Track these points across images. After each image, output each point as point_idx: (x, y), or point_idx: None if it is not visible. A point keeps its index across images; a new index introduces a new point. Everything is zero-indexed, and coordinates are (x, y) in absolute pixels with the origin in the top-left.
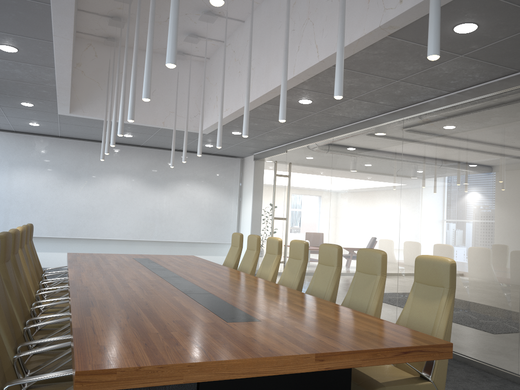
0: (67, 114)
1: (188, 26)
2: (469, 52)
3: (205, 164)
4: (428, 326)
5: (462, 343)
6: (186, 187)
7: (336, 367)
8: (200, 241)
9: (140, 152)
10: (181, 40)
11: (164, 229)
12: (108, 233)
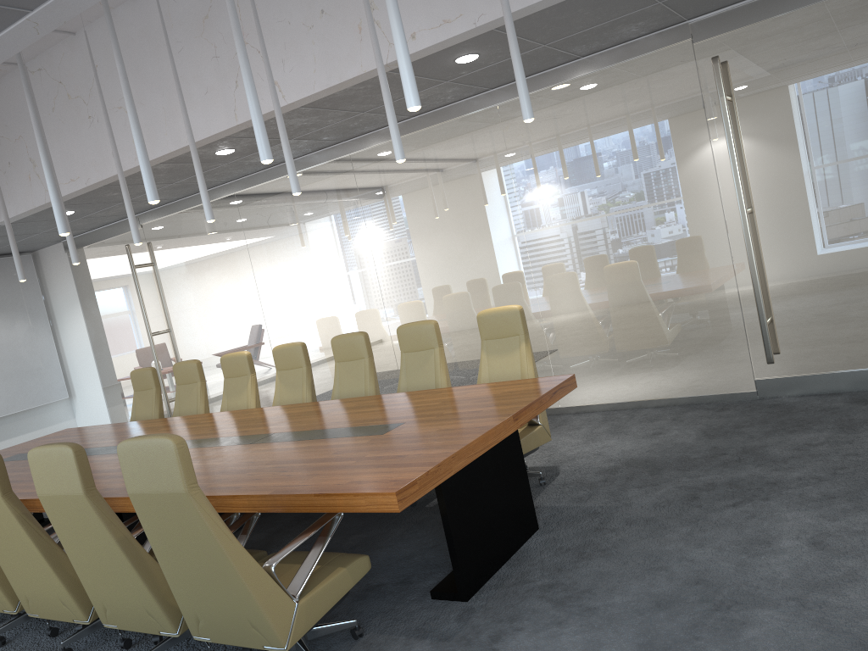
0: None
1: None
2: (456, 78)
3: None
4: (516, 377)
5: None
6: None
7: (525, 421)
8: (7, 414)
9: None
10: None
11: None
12: None
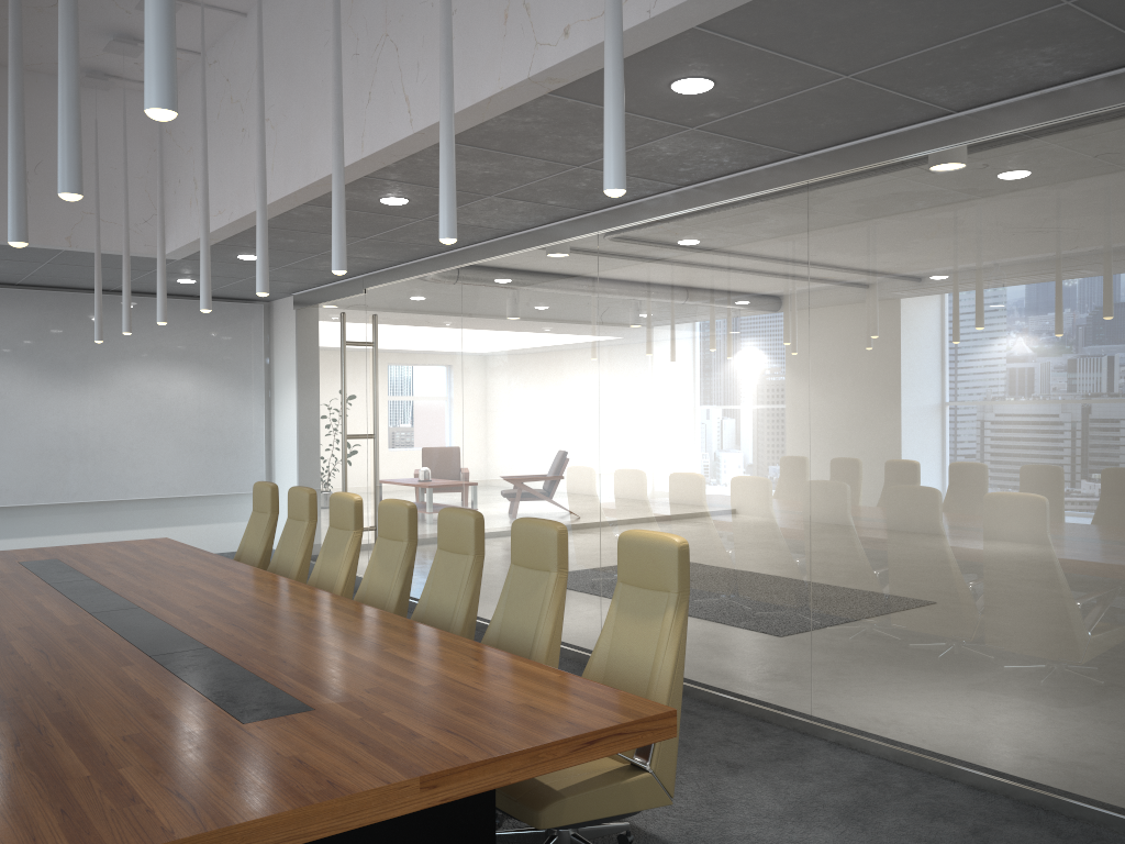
0: None
1: (111, 18)
2: (706, 123)
3: (182, 321)
4: (644, 667)
5: (718, 670)
6: (139, 376)
7: (463, 793)
8: (183, 495)
9: (16, 300)
10: (96, 47)
11: (93, 474)
12: None
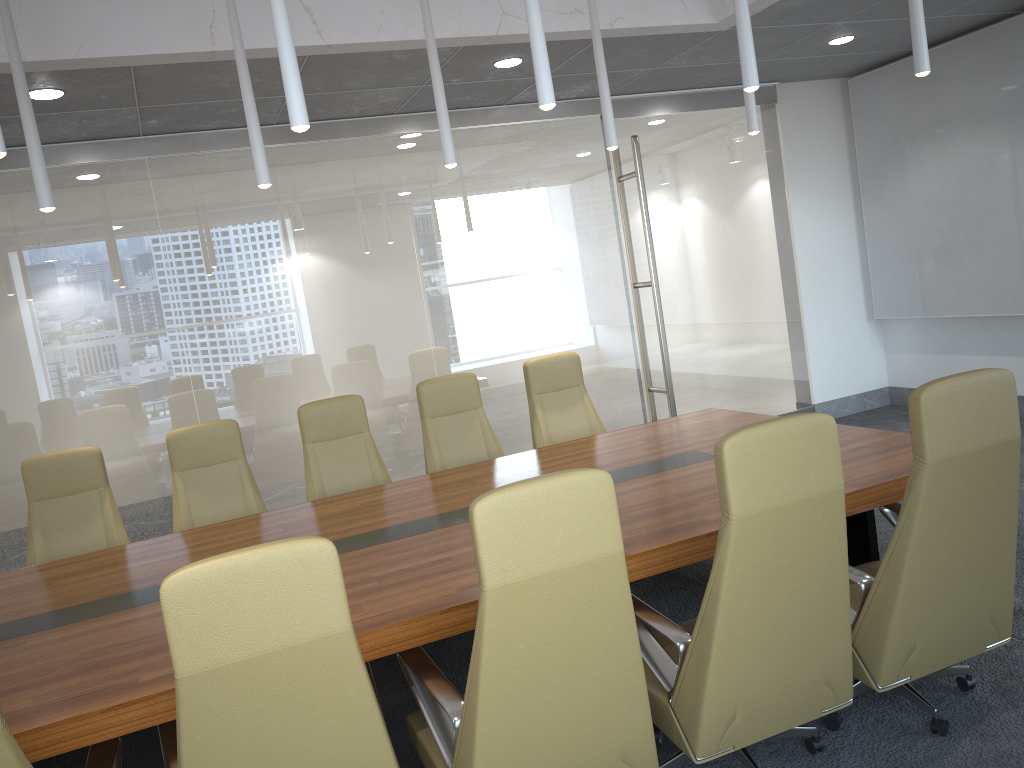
0: None
1: None
2: None
3: None
4: (586, 434)
5: None
6: None
7: None
8: None
9: None
10: None
11: None
12: None
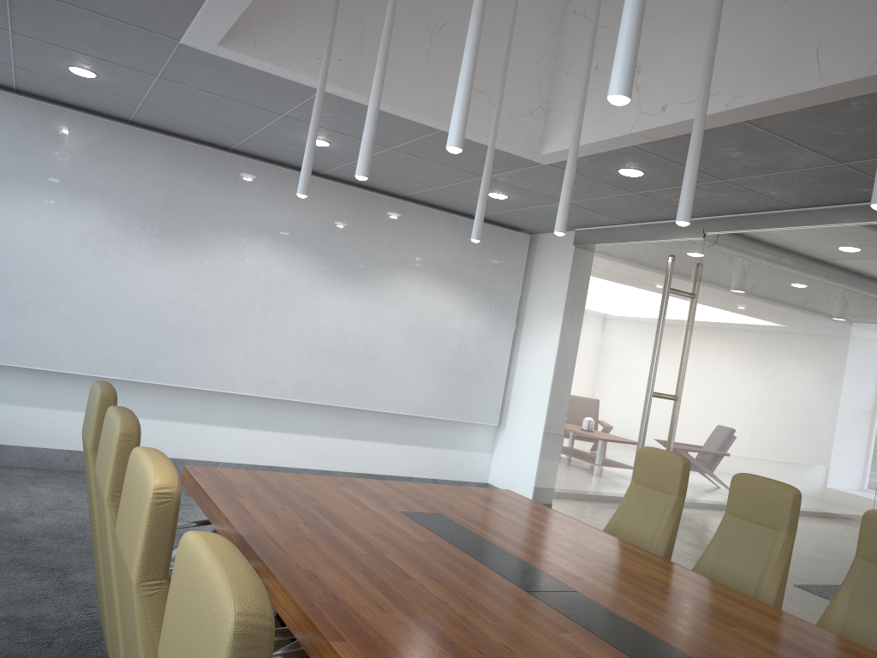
0: (208, 45)
1: None
2: None
3: (457, 239)
4: None
5: None
6: (410, 287)
7: None
8: (426, 416)
9: (318, 190)
10: None
11: (352, 379)
12: (224, 379)
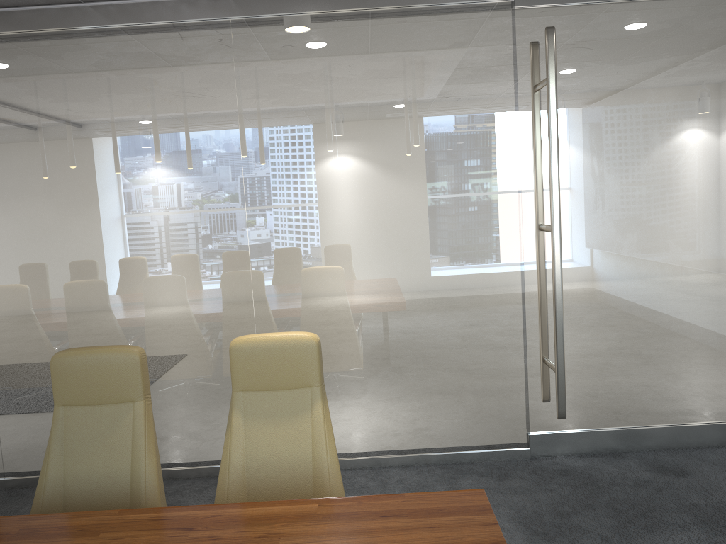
0: None
1: None
2: None
3: None
4: (303, 465)
5: (164, 449)
6: None
7: None
8: None
9: None
10: None
11: None
12: None
